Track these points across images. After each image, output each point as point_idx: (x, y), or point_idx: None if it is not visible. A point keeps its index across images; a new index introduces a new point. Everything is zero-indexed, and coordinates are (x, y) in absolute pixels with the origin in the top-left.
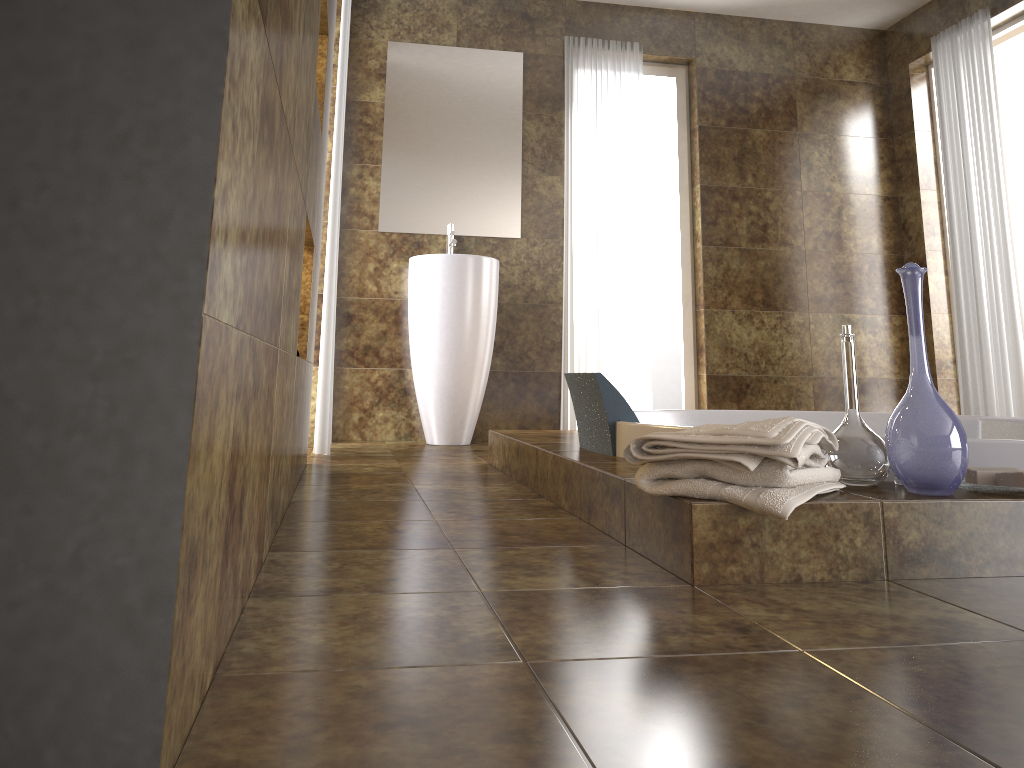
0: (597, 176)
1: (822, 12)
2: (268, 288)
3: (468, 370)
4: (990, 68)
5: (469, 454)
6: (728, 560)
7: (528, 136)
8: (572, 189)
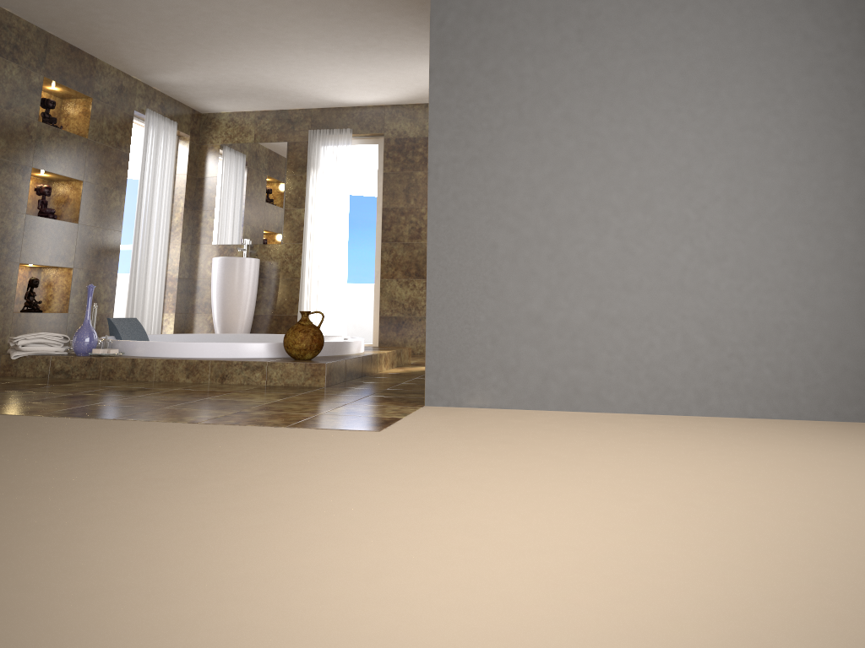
0: (322, 207)
1: None
2: None
3: (230, 314)
4: None
5: None
6: (8, 370)
7: (288, 188)
8: (310, 215)
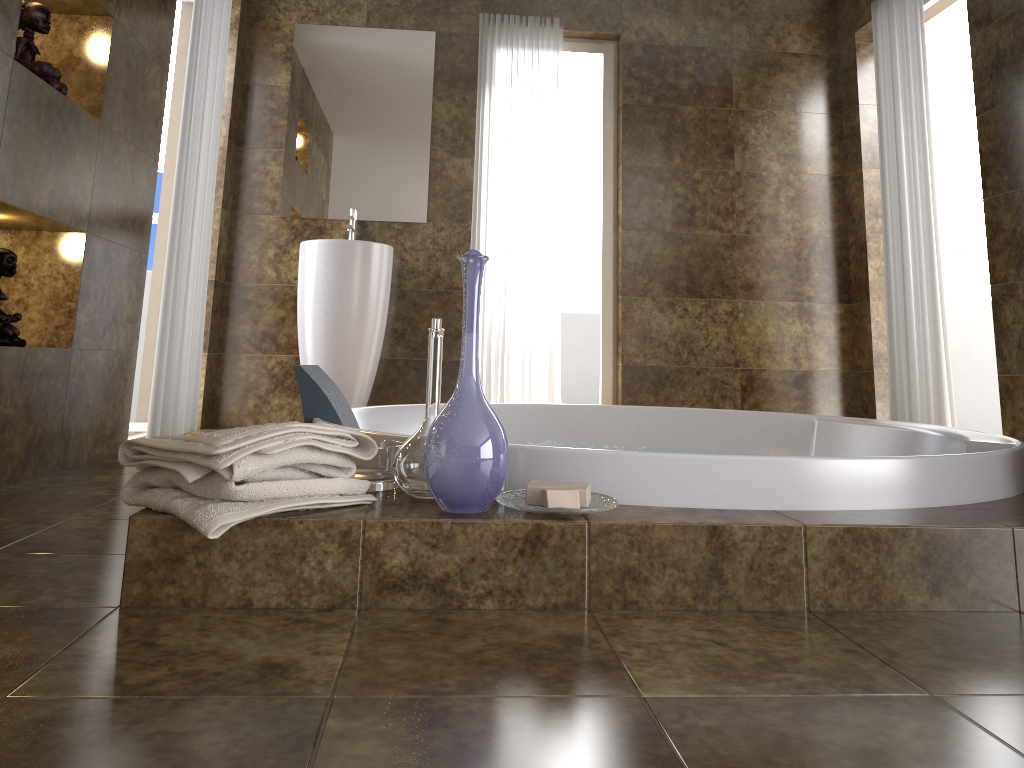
0: (509, 158)
1: None
2: None
3: (349, 358)
4: (920, 34)
5: None
6: (166, 580)
7: (438, 118)
8: (483, 172)
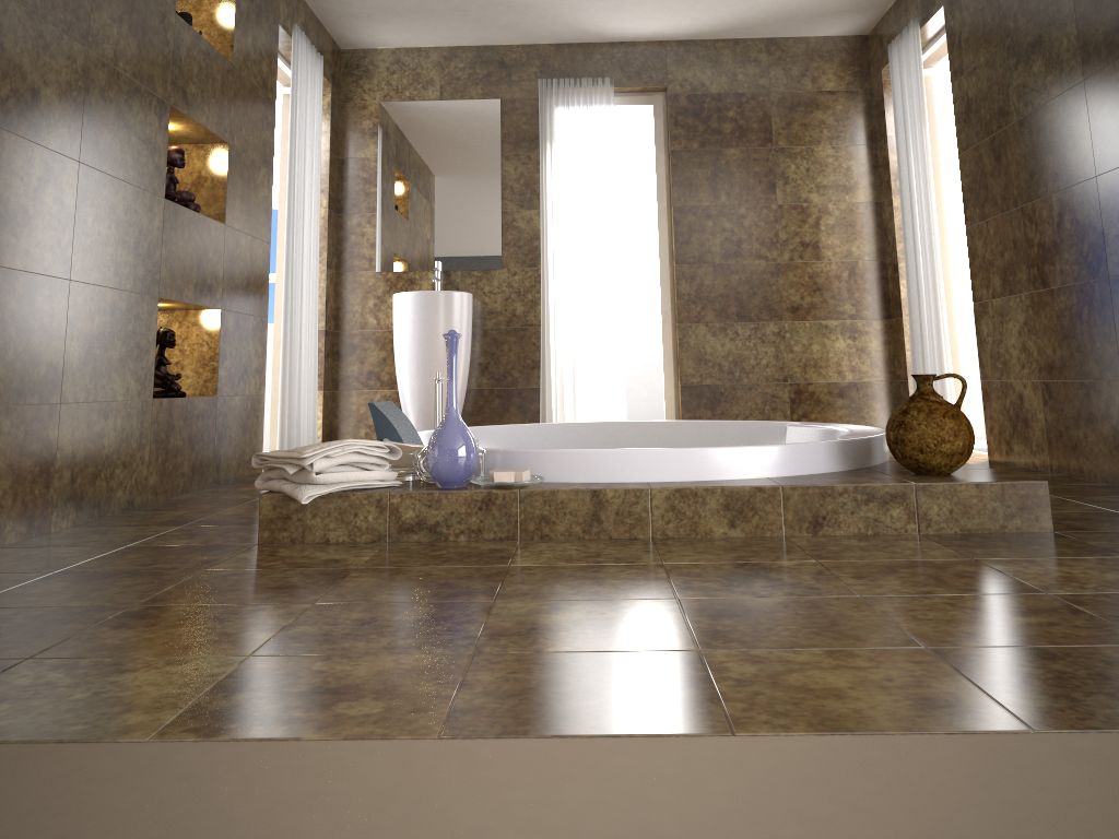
0: (570, 207)
1: (790, 27)
2: (0, 375)
3: None
4: (920, 78)
5: None
6: (281, 529)
7: (507, 175)
8: (548, 221)
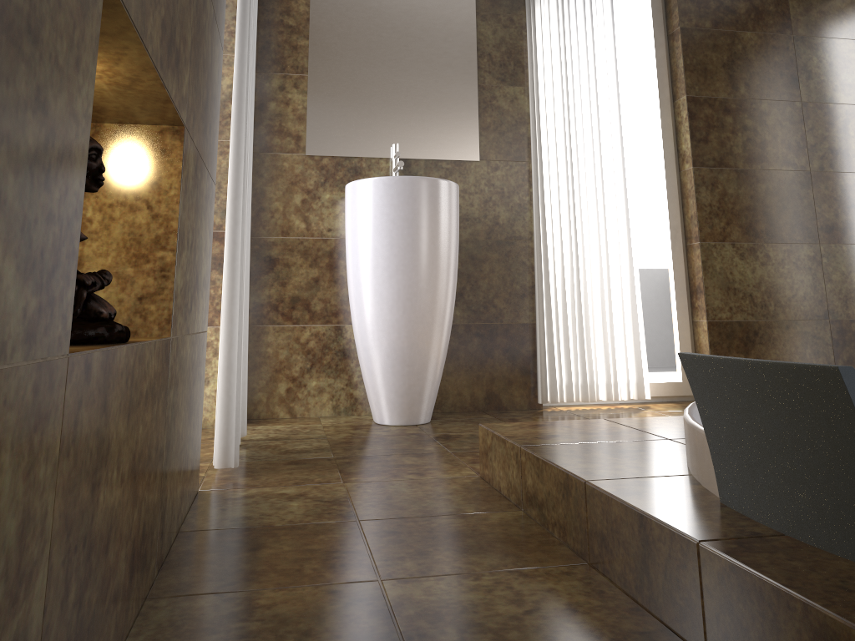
0: (568, 86)
1: None
2: None
3: (427, 326)
4: None
5: (440, 448)
6: None
7: (484, 40)
8: (538, 102)
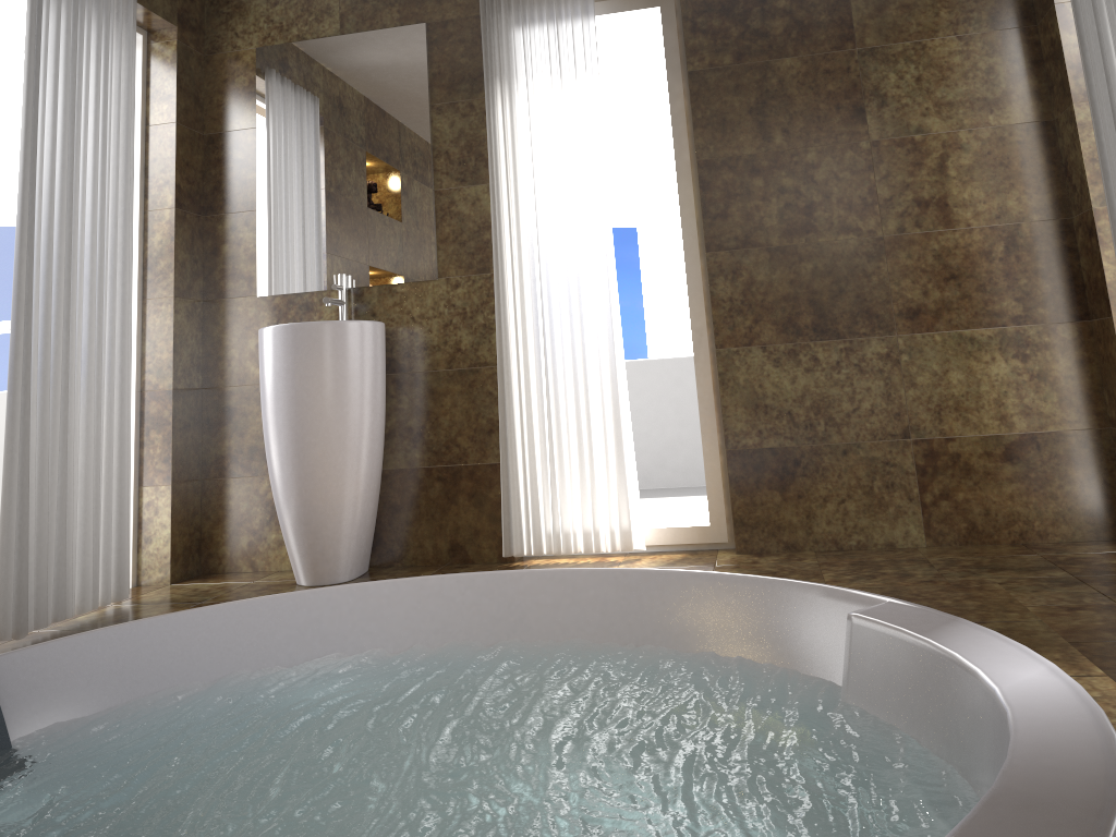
0: (534, 175)
1: None
2: None
3: (319, 482)
4: None
5: None
6: None
7: (440, 136)
8: (504, 199)
